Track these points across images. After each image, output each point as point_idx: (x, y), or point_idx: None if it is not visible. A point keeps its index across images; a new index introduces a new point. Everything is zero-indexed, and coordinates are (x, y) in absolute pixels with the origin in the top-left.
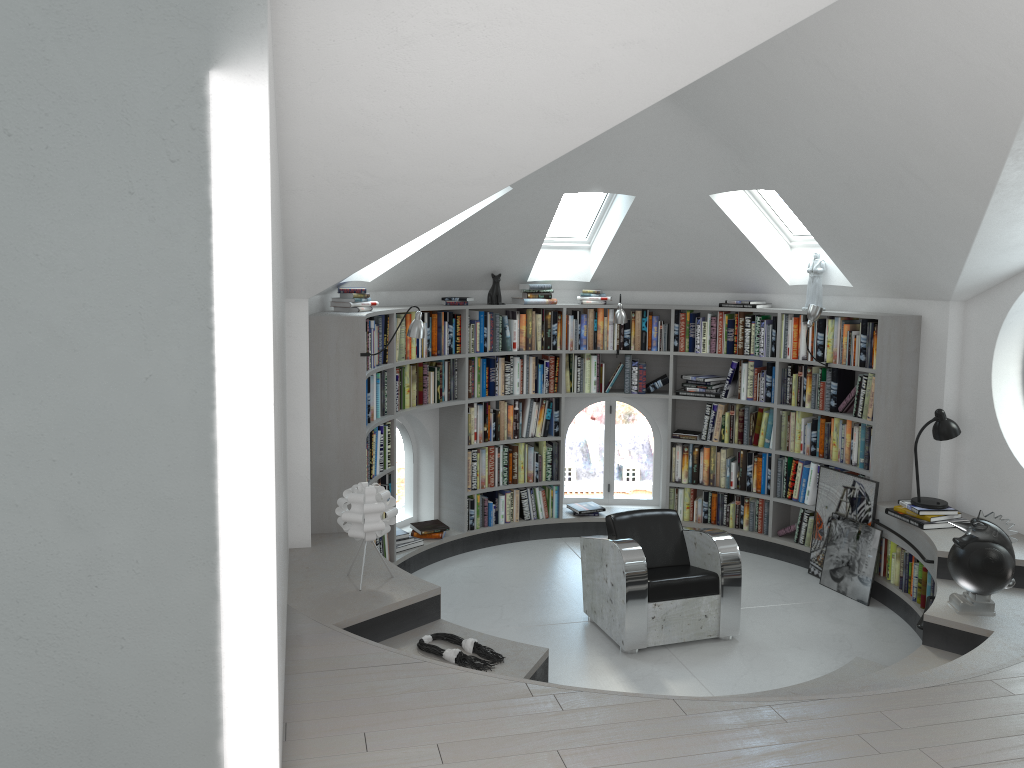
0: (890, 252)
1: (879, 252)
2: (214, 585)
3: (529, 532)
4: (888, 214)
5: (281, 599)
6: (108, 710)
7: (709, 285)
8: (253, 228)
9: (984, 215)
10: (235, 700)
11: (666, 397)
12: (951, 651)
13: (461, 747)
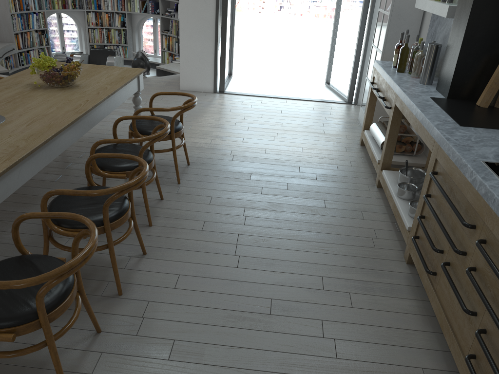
0: None
1: None
2: None
3: None
4: None
5: None
6: None
7: None
8: None
9: None
10: None
11: (159, 16)
12: None
13: None
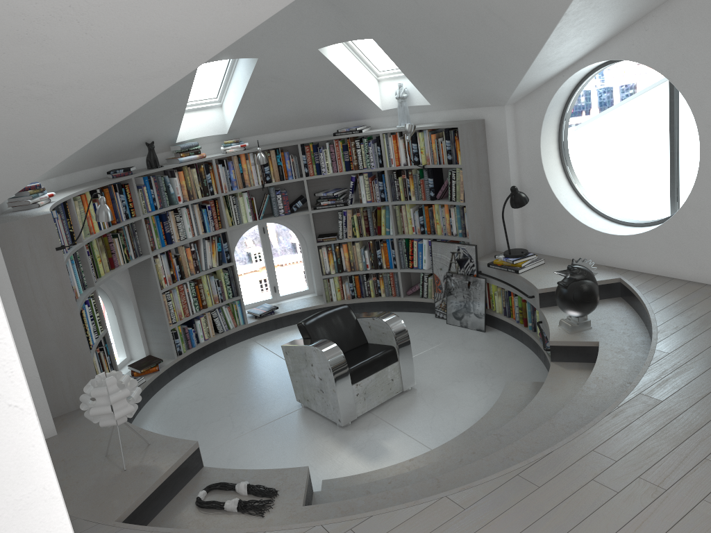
0: (464, 76)
1: (455, 77)
2: None
3: (225, 341)
4: (467, 47)
5: None
6: None
7: (321, 120)
8: None
9: (547, 40)
10: None
11: (307, 213)
12: (571, 361)
13: None
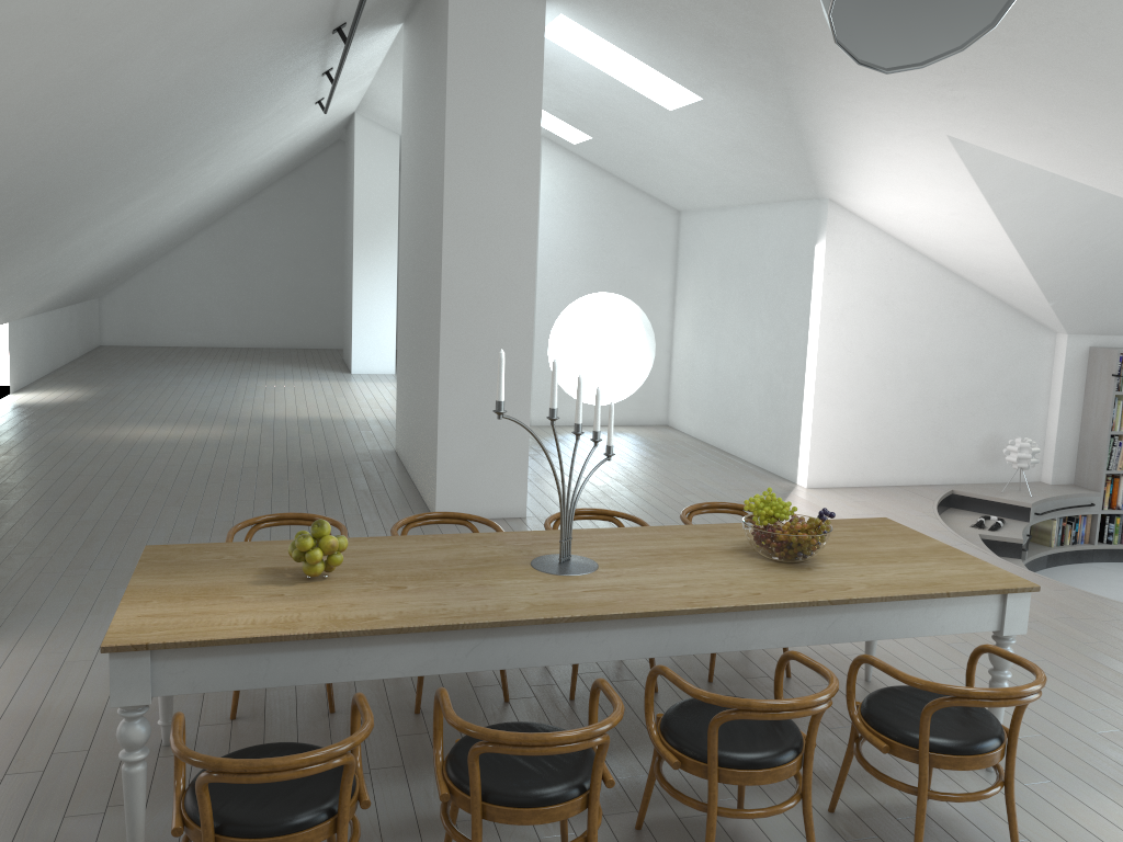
0: None
1: None
2: (802, 406)
3: None
4: None
5: (864, 438)
6: (783, 438)
7: None
8: (818, 294)
9: None
10: (802, 445)
11: None
12: None
13: (867, 504)
